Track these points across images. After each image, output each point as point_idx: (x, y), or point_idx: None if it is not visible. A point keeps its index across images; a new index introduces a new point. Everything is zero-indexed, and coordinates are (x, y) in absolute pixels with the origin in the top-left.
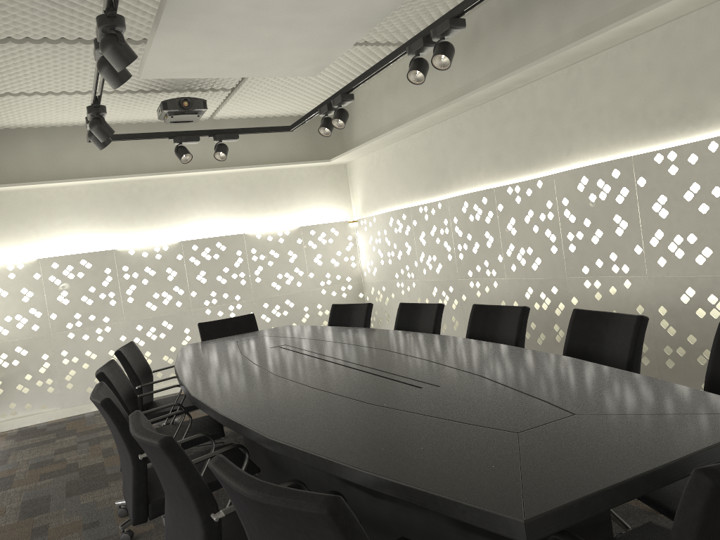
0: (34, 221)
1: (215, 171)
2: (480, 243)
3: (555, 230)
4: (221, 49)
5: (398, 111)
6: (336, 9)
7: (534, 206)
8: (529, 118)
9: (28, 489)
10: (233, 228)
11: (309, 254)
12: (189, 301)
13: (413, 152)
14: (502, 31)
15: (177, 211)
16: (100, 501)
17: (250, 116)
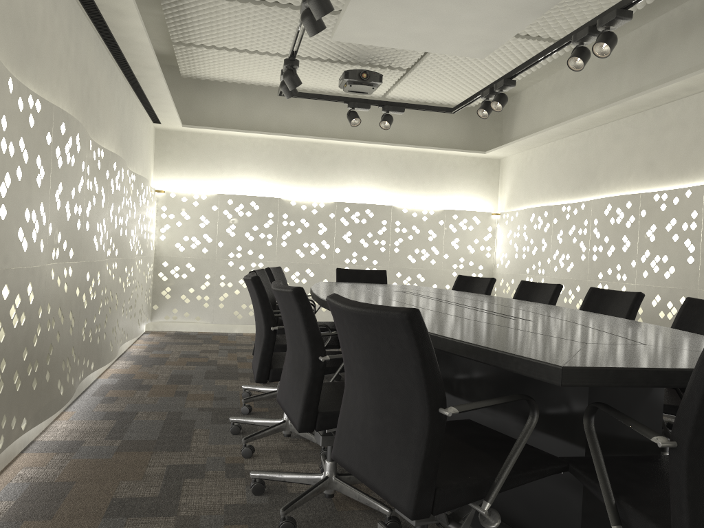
0: (221, 162)
1: (378, 144)
2: (616, 247)
3: (695, 241)
4: (403, 20)
5: (560, 112)
6: None
7: (678, 215)
8: (690, 128)
9: (176, 368)
10: (383, 200)
11: (447, 236)
12: (332, 256)
13: (567, 153)
14: (679, 40)
15: (338, 176)
16: (230, 387)
17: (419, 100)
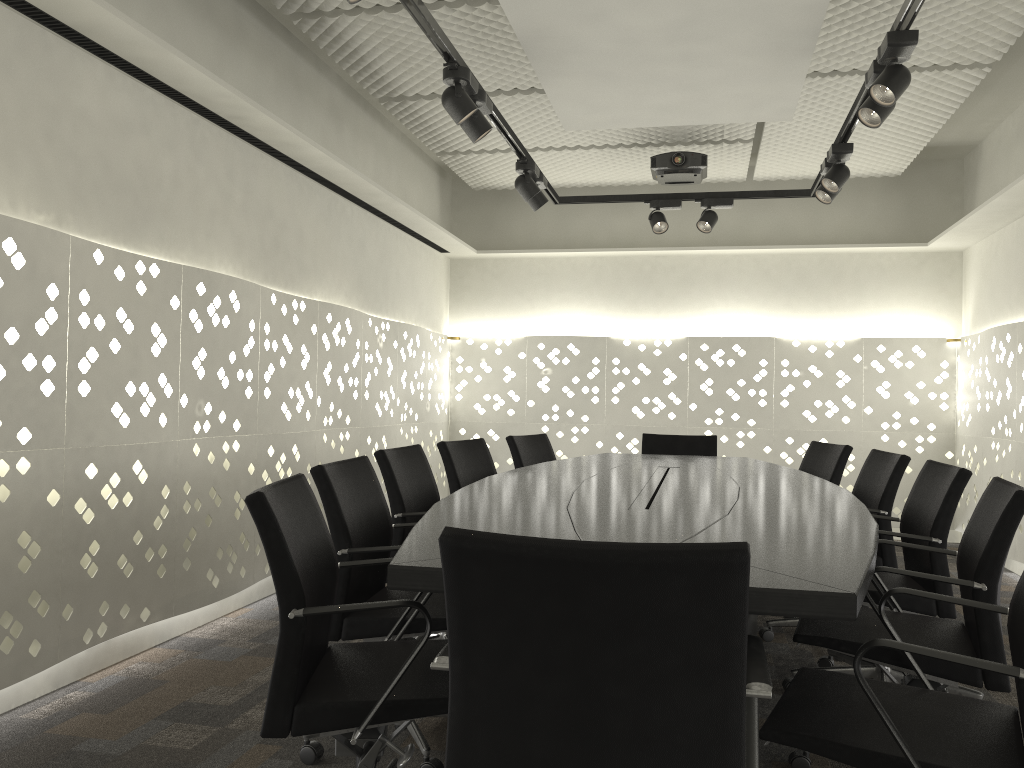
0: (532, 294)
1: (747, 249)
2: None
3: None
4: (628, 93)
5: None
6: (732, 34)
7: None
8: None
9: None
10: (765, 329)
11: (869, 379)
12: (685, 415)
13: None
14: None
15: (693, 299)
16: None
17: (805, 177)
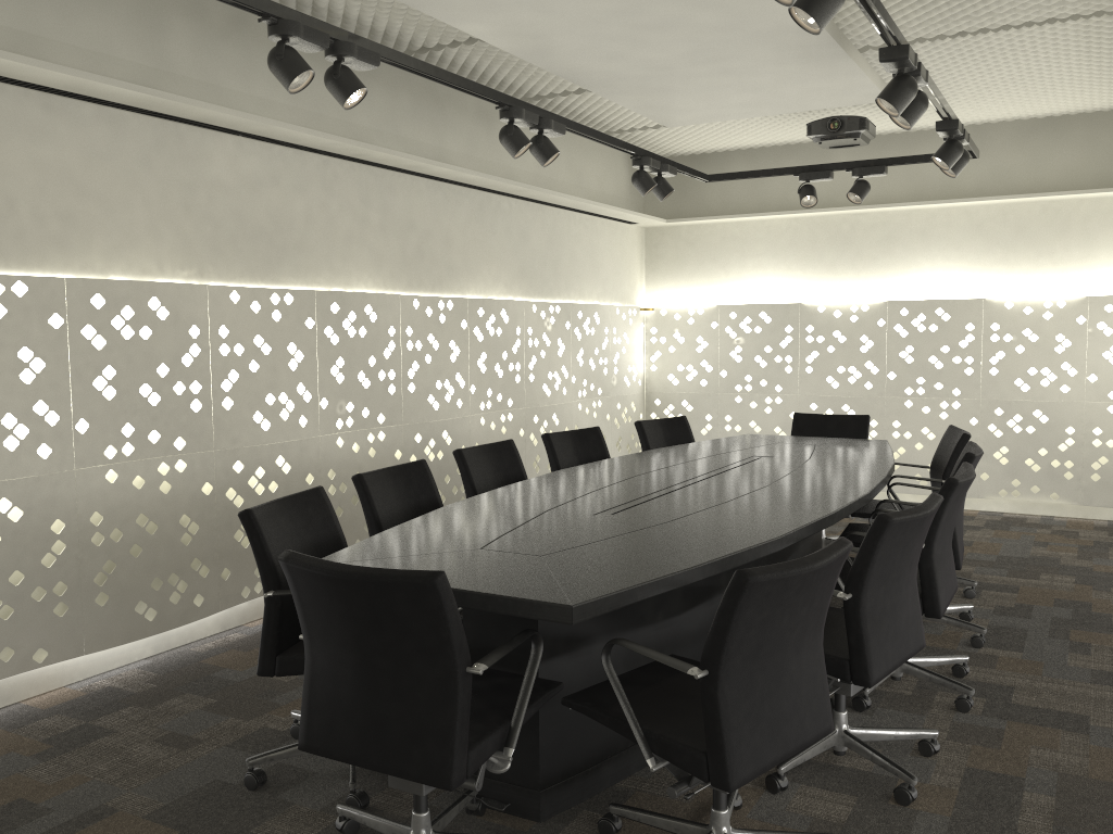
0: (726, 260)
1: (951, 203)
2: None
3: None
4: (699, 98)
5: None
6: (752, 53)
7: None
8: None
9: None
10: (976, 289)
11: (1094, 343)
12: (883, 385)
13: None
14: None
15: (896, 259)
16: None
17: (1016, 118)
